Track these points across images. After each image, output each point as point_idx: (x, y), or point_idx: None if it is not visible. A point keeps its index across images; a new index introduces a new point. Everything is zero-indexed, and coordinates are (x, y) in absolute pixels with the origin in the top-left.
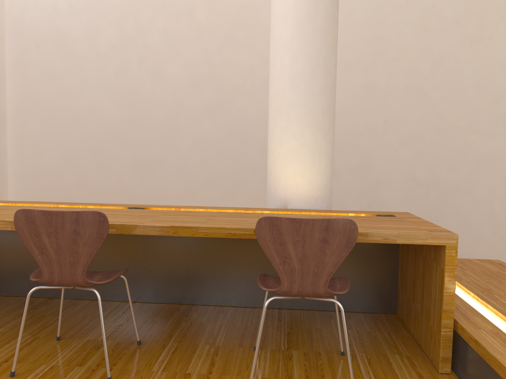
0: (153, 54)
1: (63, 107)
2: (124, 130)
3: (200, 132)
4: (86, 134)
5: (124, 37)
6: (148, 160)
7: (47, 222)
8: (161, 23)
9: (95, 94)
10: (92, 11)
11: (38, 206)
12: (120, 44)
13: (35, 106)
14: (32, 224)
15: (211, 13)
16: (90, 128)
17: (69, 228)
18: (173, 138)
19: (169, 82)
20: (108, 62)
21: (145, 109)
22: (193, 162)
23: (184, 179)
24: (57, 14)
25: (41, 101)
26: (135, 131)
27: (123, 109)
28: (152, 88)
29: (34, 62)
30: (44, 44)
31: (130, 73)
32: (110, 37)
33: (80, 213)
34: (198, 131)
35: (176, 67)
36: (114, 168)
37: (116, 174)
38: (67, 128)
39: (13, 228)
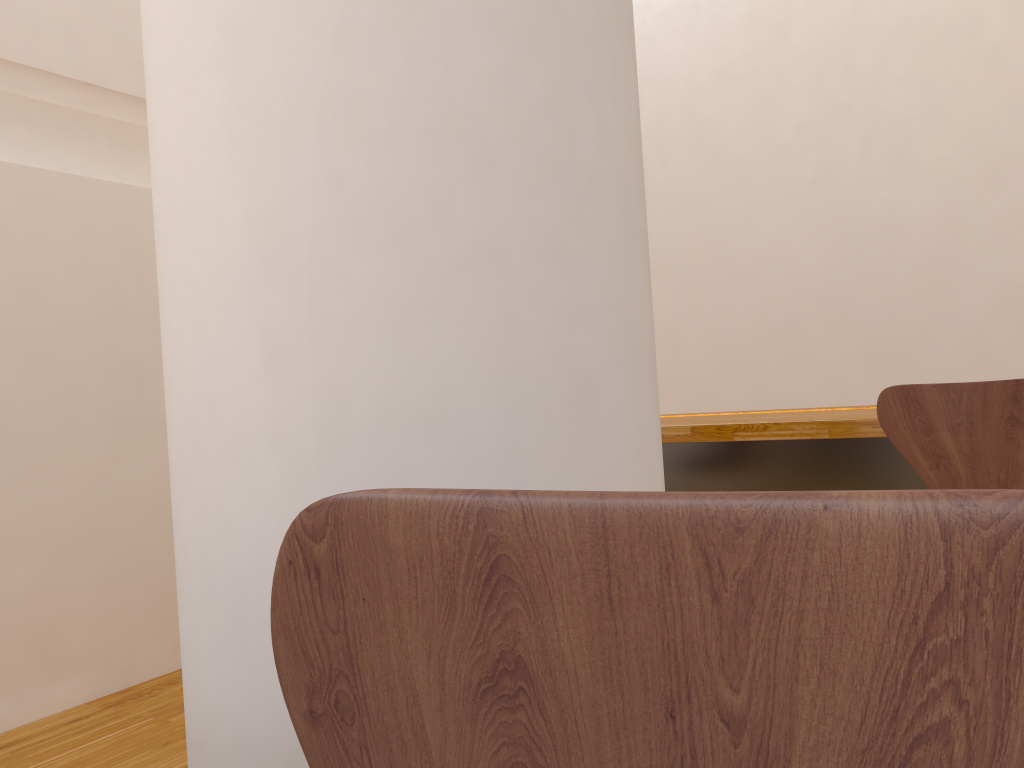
0: (891, 127)
1: (716, 260)
2: (838, 285)
3: (1012, 267)
4: (762, 303)
5: (826, 109)
6: (896, 340)
7: (951, 406)
8: (904, 64)
9: (775, 226)
10: (760, 74)
11: (806, 411)
12: (820, 122)
13: (665, 265)
14: (918, 412)
15: (1017, 17)
16: (770, 291)
17: (998, 414)
18: (948, 289)
19: (931, 176)
20: (797, 162)
21: (880, 239)
22: (1000, 334)
23: (980, 372)
24: (696, 95)
25: (675, 255)
26: (863, 284)
27: (833, 245)
28: (894, 194)
29: (660, 187)
30: (675, 152)
31: (844, 174)
32: (799, 113)
33: (1022, 383)
34: (1007, 266)
35: (943, 145)
36: (823, 362)
37: (829, 375)
38: (725, 296)
39: (832, 434)
